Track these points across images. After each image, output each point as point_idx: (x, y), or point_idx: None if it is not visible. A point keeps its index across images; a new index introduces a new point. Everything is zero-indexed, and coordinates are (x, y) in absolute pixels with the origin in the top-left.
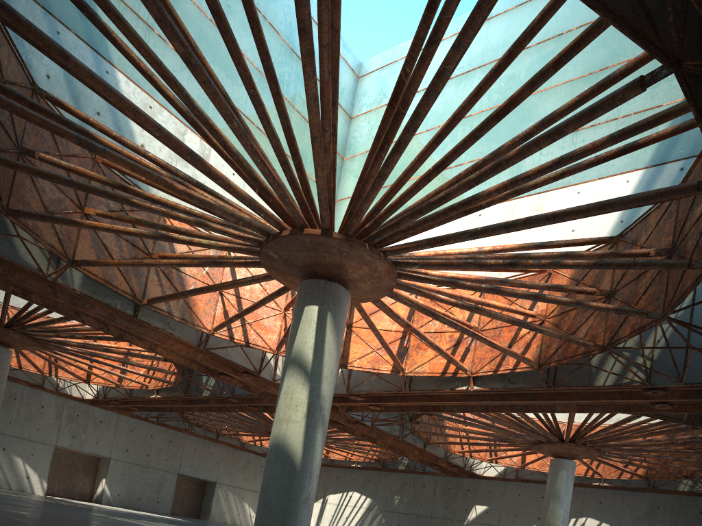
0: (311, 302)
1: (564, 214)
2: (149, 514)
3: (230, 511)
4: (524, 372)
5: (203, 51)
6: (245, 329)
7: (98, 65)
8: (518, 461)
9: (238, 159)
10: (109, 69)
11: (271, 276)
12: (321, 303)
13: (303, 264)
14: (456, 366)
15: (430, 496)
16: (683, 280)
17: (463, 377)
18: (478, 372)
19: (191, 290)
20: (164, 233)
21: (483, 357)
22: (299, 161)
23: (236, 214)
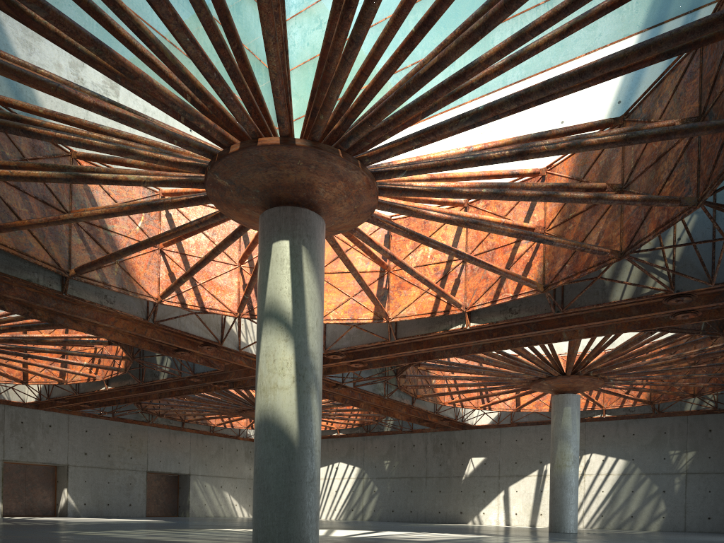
0: (279, 236)
1: (593, 68)
2: (122, 520)
3: (210, 503)
4: (527, 299)
5: None
6: (198, 291)
7: None
8: (513, 404)
9: (159, 49)
10: None
11: (222, 214)
12: (292, 236)
13: (262, 189)
14: (447, 303)
15: (422, 455)
16: (723, 150)
17: (456, 314)
18: (473, 306)
19: (126, 248)
20: (79, 173)
21: (477, 288)
22: (239, 45)
23: (167, 131)
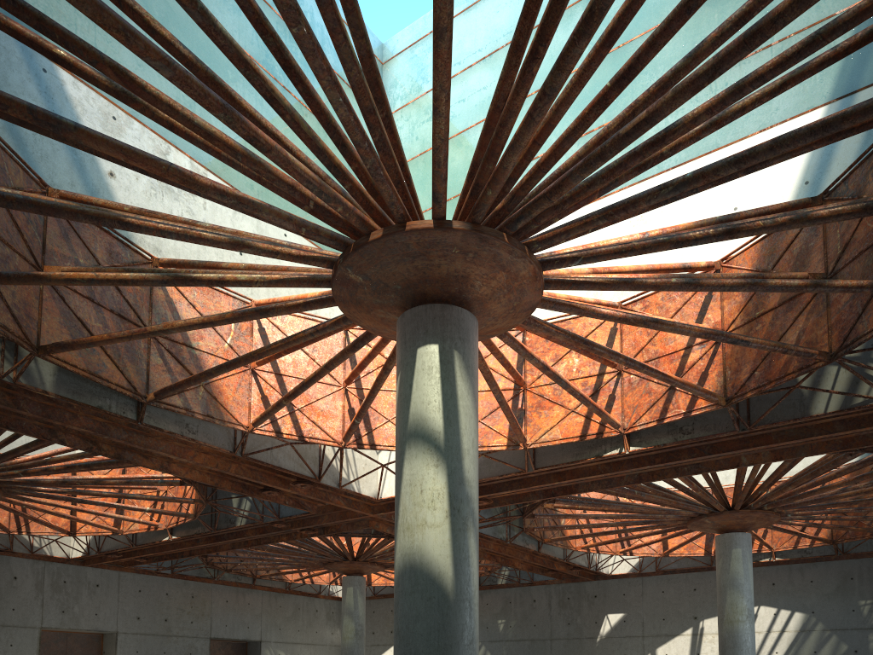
0: (426, 340)
1: (842, 118)
2: None
3: None
4: (702, 415)
5: (174, 34)
6: (295, 418)
7: (29, 60)
8: (659, 548)
9: (294, 118)
10: (46, 66)
11: (344, 320)
12: (441, 339)
13: (404, 285)
14: (599, 424)
15: (544, 612)
16: None
17: (612, 436)
18: (634, 427)
19: (220, 365)
20: (178, 274)
21: (638, 404)
22: (388, 112)
23: (294, 217)
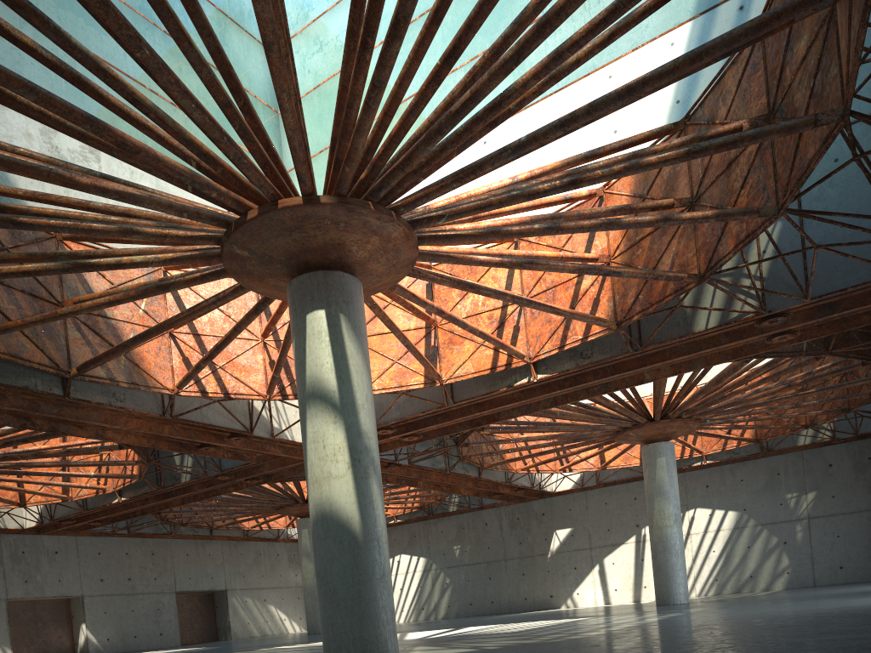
0: (313, 306)
1: (643, 83)
2: (156, 652)
3: (254, 621)
4: (599, 339)
5: None
6: (219, 376)
7: None
8: (597, 462)
9: (158, 116)
10: None
11: (242, 287)
12: (327, 304)
13: (287, 256)
14: (507, 355)
15: (497, 534)
16: (800, 150)
17: (520, 366)
18: (538, 355)
19: (135, 337)
20: (77, 261)
21: (540, 334)
22: (246, 100)
23: (175, 204)
